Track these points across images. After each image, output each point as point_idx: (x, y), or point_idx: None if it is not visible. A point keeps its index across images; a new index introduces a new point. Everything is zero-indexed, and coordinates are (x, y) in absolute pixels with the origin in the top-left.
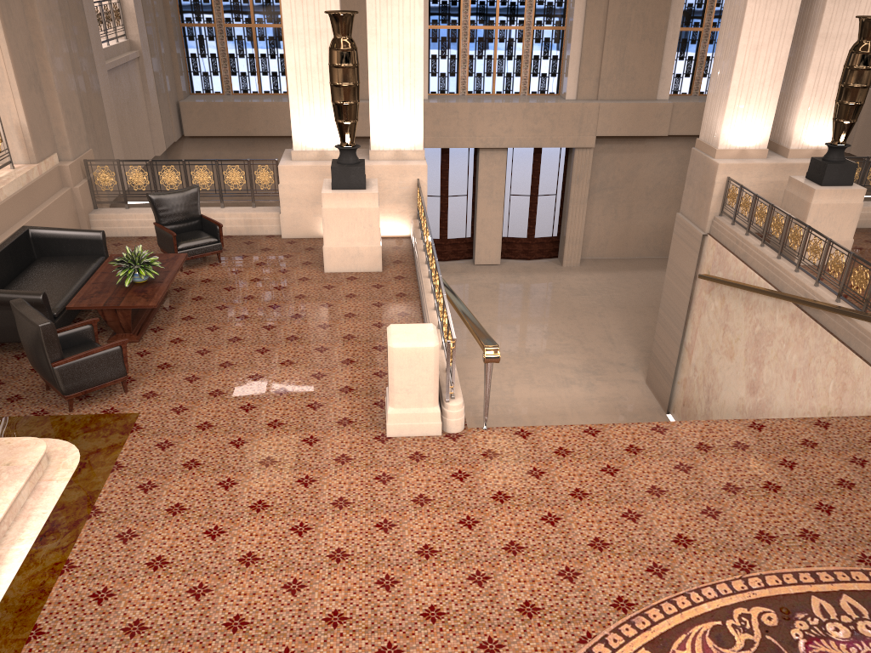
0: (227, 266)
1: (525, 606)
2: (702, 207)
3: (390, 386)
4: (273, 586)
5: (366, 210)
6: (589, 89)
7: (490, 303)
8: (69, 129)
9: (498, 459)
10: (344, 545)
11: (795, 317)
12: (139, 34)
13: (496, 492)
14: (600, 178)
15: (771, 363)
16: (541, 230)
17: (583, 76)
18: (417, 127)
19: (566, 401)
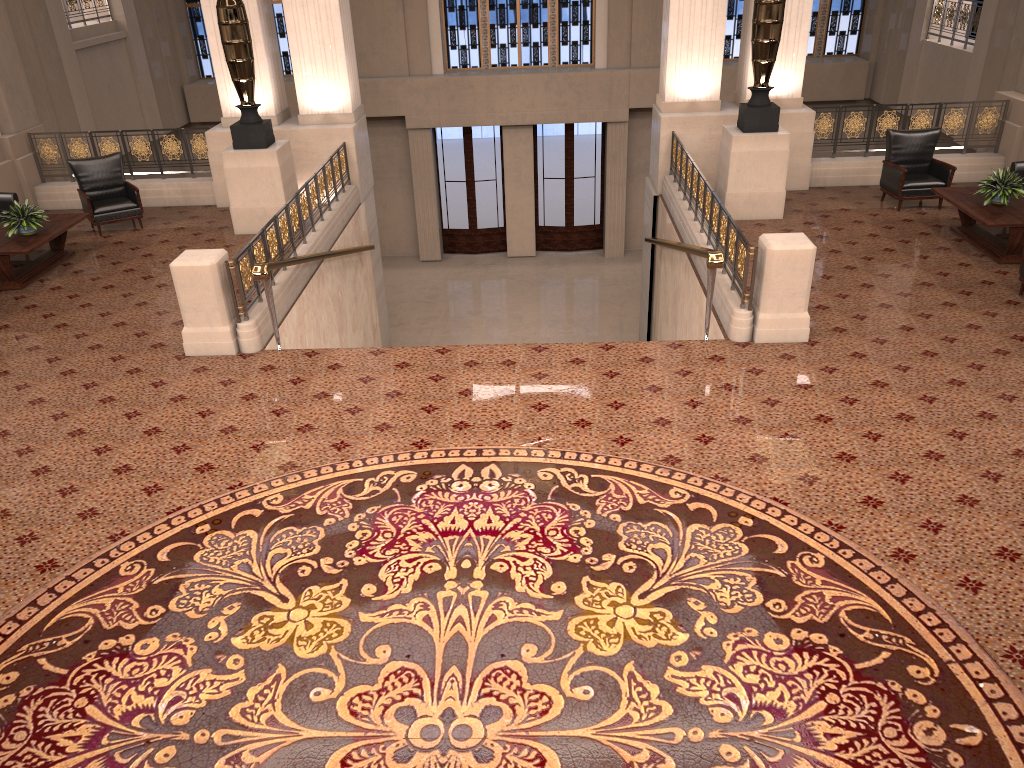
0: (147, 231)
1: (203, 466)
2: (656, 167)
3: (180, 305)
4: (8, 451)
5: (266, 169)
6: (621, 56)
7: (507, 294)
8: (10, 103)
9: (271, 371)
10: (87, 426)
11: (686, 267)
12: (124, 14)
13: (248, 394)
14: (644, 158)
15: (679, 320)
16: (581, 218)
17: (613, 42)
18: (343, 89)
19: None
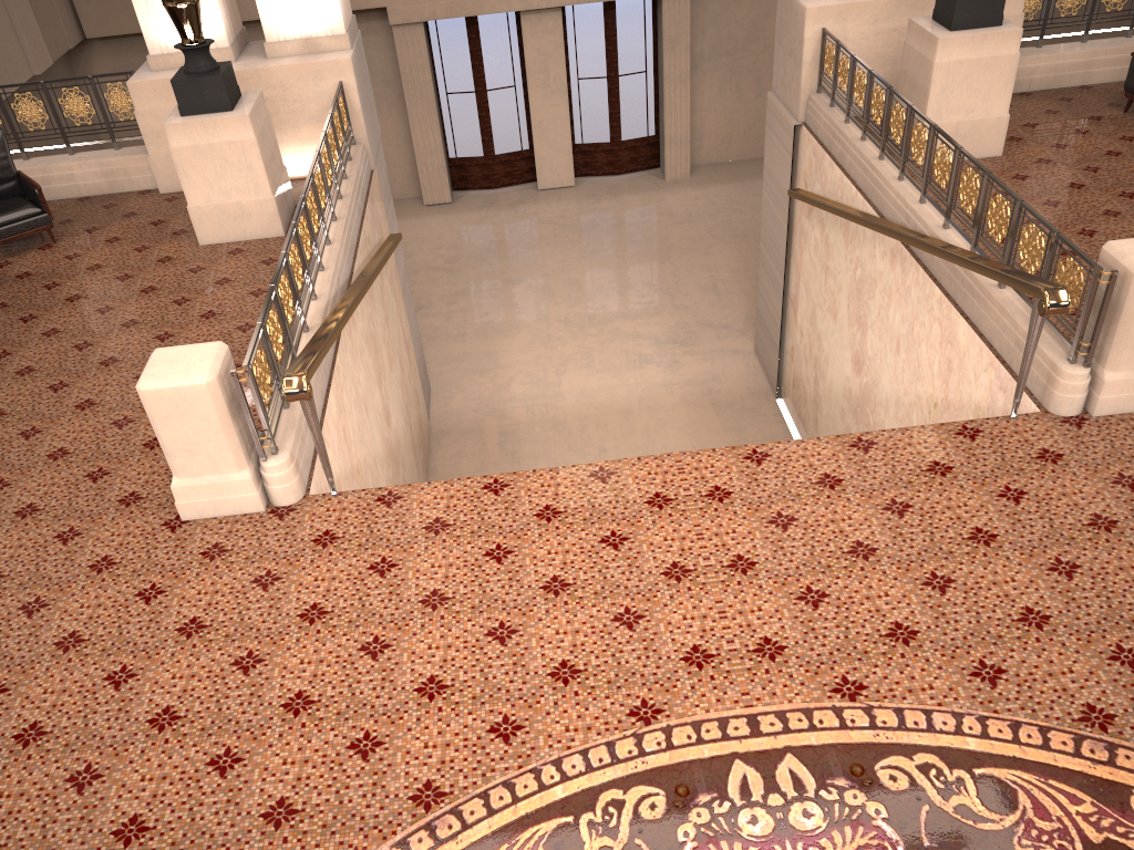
0: (63, 248)
1: (276, 808)
2: (793, 82)
3: (163, 447)
4: None
5: (237, 144)
6: None
7: (551, 247)
8: None
9: (334, 547)
10: (46, 716)
11: (896, 255)
12: None
13: (309, 606)
14: (710, 40)
15: (874, 326)
16: (630, 129)
17: None
18: None
19: (634, 391)
